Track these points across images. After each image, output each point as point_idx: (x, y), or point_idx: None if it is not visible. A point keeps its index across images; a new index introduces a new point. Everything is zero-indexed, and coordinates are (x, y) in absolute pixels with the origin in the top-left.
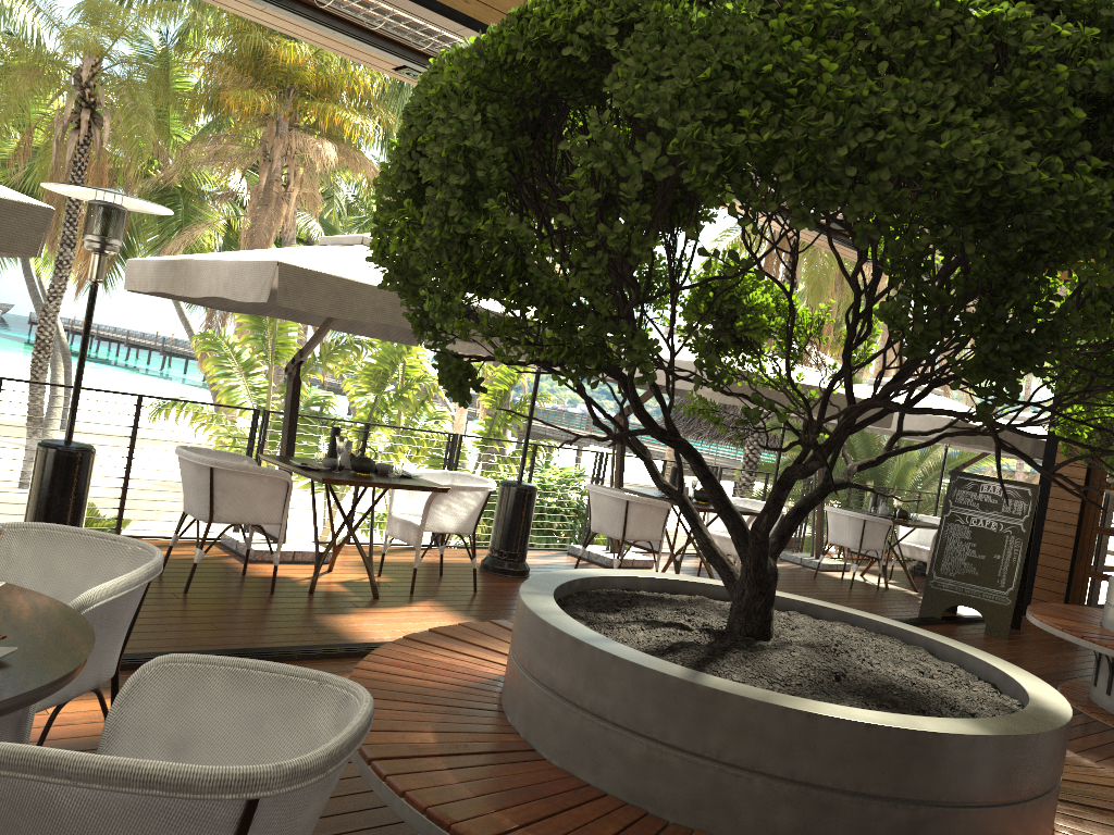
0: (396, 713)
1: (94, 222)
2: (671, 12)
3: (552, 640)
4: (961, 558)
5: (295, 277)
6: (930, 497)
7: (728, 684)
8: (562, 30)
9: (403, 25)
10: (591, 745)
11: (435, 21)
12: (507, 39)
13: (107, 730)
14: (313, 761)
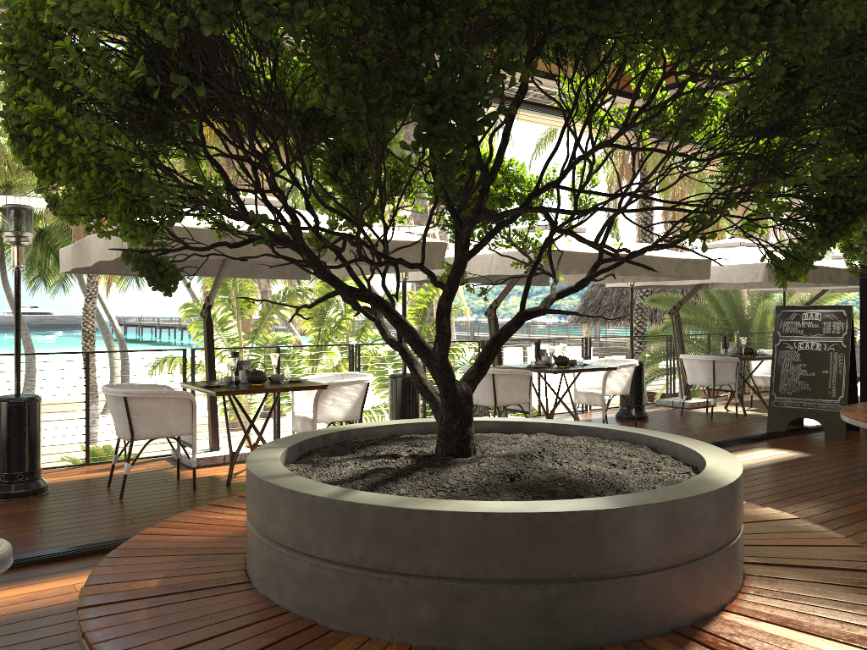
0: (140, 566)
1: (7, 221)
2: None
3: (250, 483)
4: (795, 378)
5: None
6: None
7: (370, 496)
8: None
9: None
10: (276, 570)
11: None
12: None
13: None
14: None
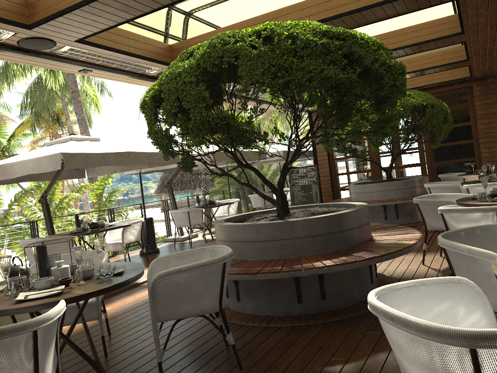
0: None
1: None
2: (246, 51)
3: (241, 228)
4: (300, 197)
5: (68, 157)
6: (275, 184)
7: (294, 219)
8: (219, 61)
9: (88, 55)
10: (264, 249)
11: (104, 52)
12: (202, 65)
13: (149, 283)
14: (232, 252)
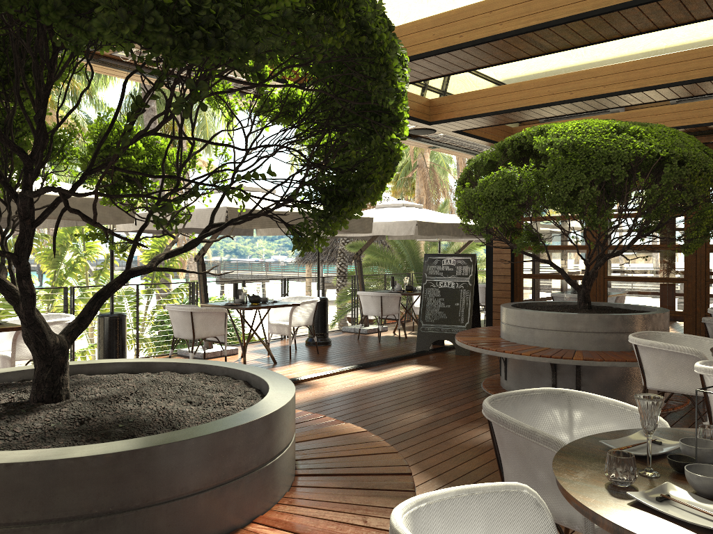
0: None
1: None
2: None
3: None
4: (436, 309)
5: None
6: None
7: None
8: None
9: None
10: None
11: None
12: None
13: None
14: None
